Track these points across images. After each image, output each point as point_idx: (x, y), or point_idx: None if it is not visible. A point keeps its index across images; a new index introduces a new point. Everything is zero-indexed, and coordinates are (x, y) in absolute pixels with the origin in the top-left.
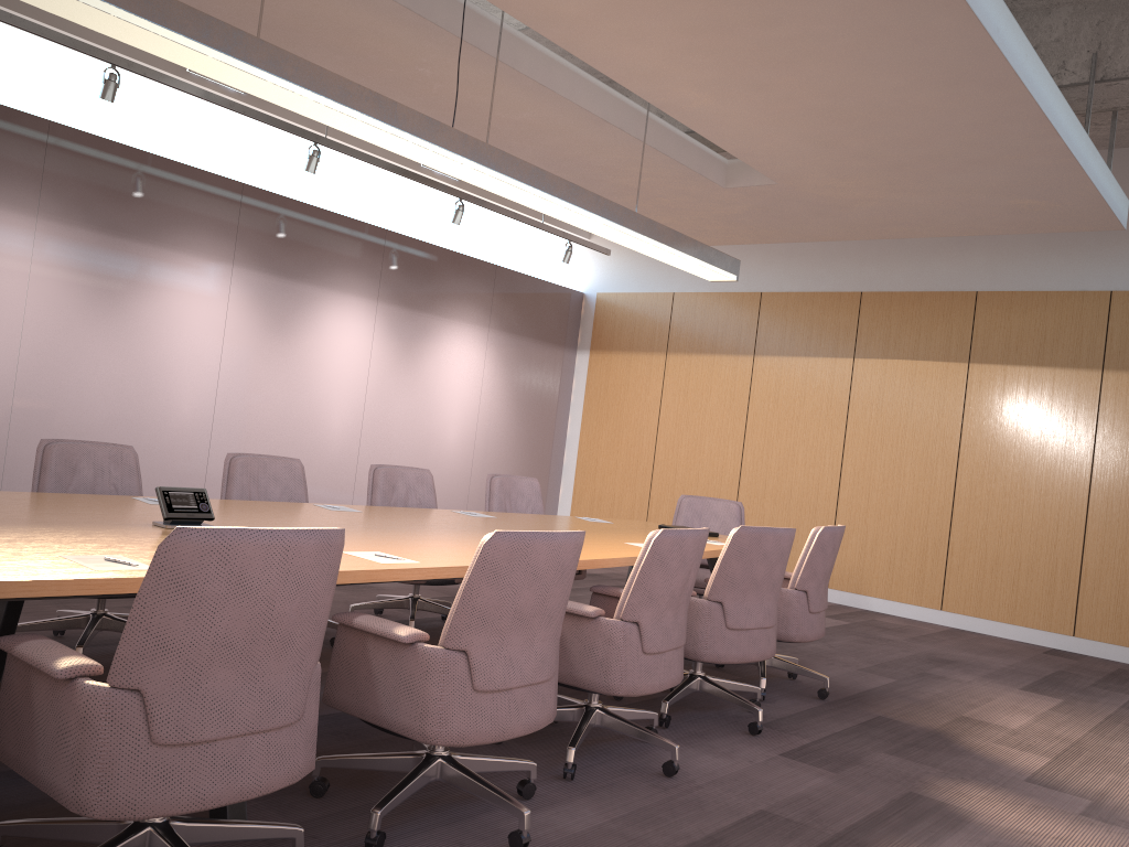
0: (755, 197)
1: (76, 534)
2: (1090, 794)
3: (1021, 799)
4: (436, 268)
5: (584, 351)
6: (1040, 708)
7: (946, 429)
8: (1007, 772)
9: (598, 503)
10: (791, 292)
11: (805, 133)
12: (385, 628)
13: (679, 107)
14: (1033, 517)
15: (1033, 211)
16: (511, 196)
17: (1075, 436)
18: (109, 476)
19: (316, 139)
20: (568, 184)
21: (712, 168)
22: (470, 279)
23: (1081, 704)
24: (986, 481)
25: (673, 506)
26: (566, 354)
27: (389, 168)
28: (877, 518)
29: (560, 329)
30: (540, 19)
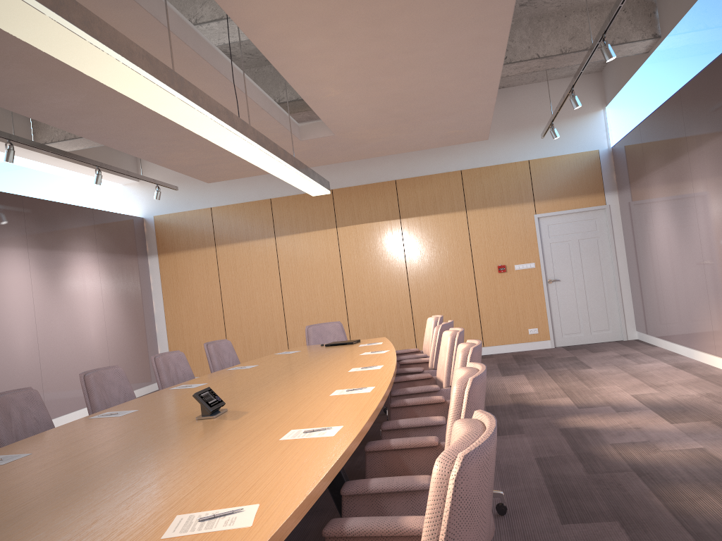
0: (314, 144)
1: (210, 434)
2: (604, 404)
3: (592, 415)
4: (58, 217)
5: (154, 255)
6: (524, 380)
7: (397, 257)
8: (568, 408)
9: (190, 352)
10: (289, 196)
11: (375, 107)
12: (425, 421)
13: (316, 98)
14: (451, 292)
15: (454, 135)
16: (258, 163)
17: (461, 246)
18: (30, 413)
19: (10, 137)
20: (283, 151)
21: (296, 129)
22: (79, 221)
23: (531, 373)
24: (424, 279)
25: (244, 340)
26: (142, 260)
27: (55, 151)
28: (371, 314)
29: (136, 244)
30: (278, 53)
